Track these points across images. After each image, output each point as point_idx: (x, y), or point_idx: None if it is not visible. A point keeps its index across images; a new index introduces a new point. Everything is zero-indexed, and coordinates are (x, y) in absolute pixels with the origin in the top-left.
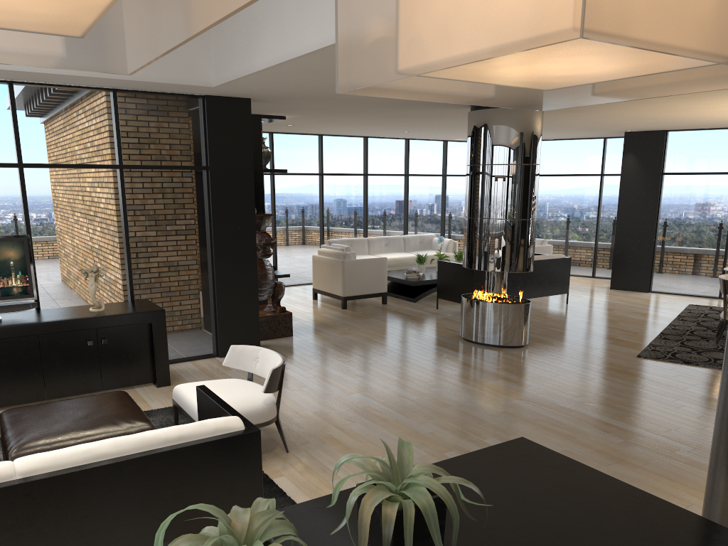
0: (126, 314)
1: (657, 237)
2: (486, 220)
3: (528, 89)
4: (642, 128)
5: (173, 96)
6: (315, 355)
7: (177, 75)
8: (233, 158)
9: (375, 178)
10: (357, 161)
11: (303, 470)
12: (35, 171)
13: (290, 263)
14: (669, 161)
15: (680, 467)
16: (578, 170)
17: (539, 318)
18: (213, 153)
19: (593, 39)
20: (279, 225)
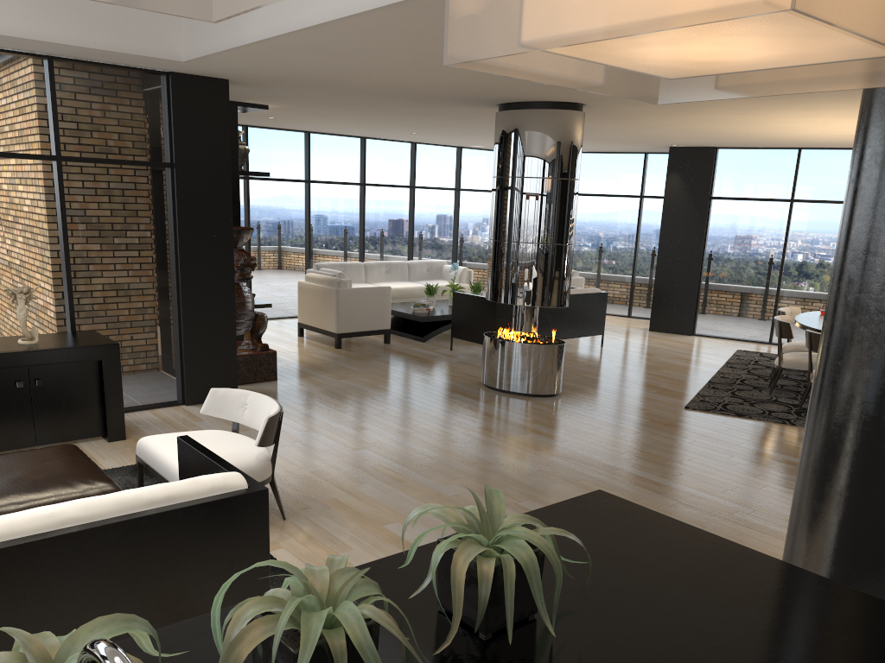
0: (69, 348)
1: (703, 271)
2: (516, 243)
3: (645, 78)
4: (690, 143)
5: (128, 70)
6: (307, 404)
7: (136, 43)
8: (206, 155)
9: (374, 189)
10: (353, 166)
11: (306, 540)
12: None
13: (268, 291)
14: (718, 183)
15: (740, 531)
16: (614, 190)
17: (571, 362)
18: (180, 146)
19: (803, 12)
20: (255, 243)
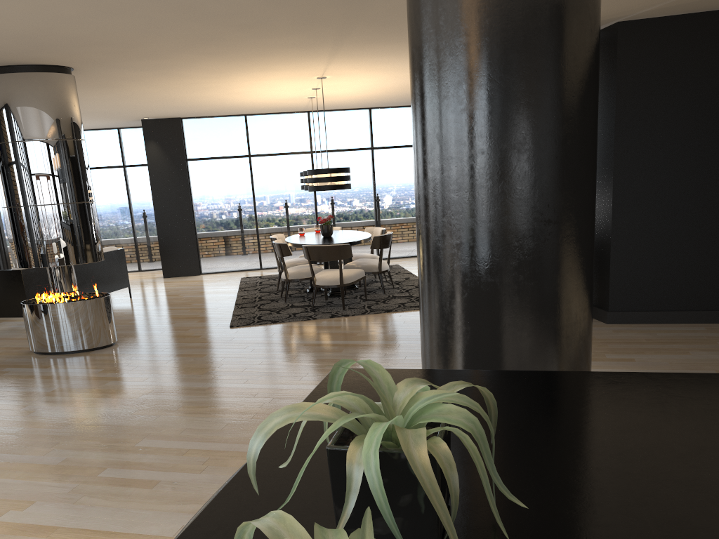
0: None
1: (196, 221)
2: (36, 207)
3: None
4: (160, 114)
5: None
6: None
7: None
8: None
9: None
10: None
11: None
12: None
13: None
14: (190, 147)
15: None
16: (98, 163)
17: None
18: None
19: None
20: None
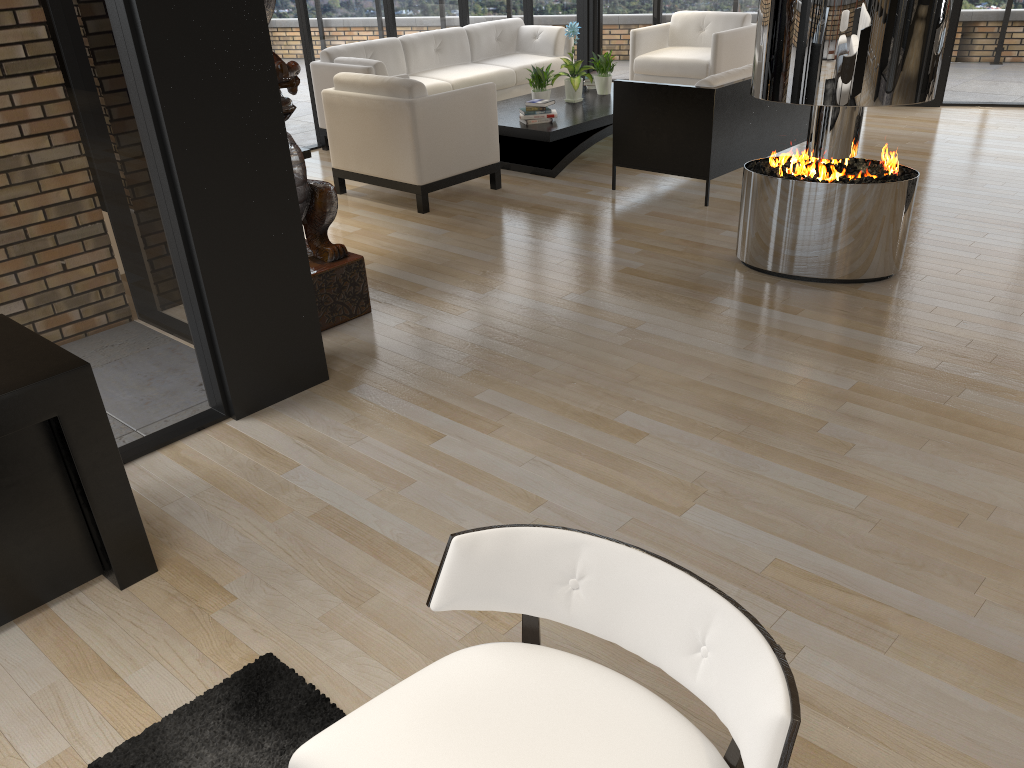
0: None
1: None
2: None
3: None
4: None
5: None
6: (474, 373)
7: None
8: None
9: None
10: None
11: None
12: None
13: None
14: None
15: None
16: None
17: None
18: None
19: None
20: None
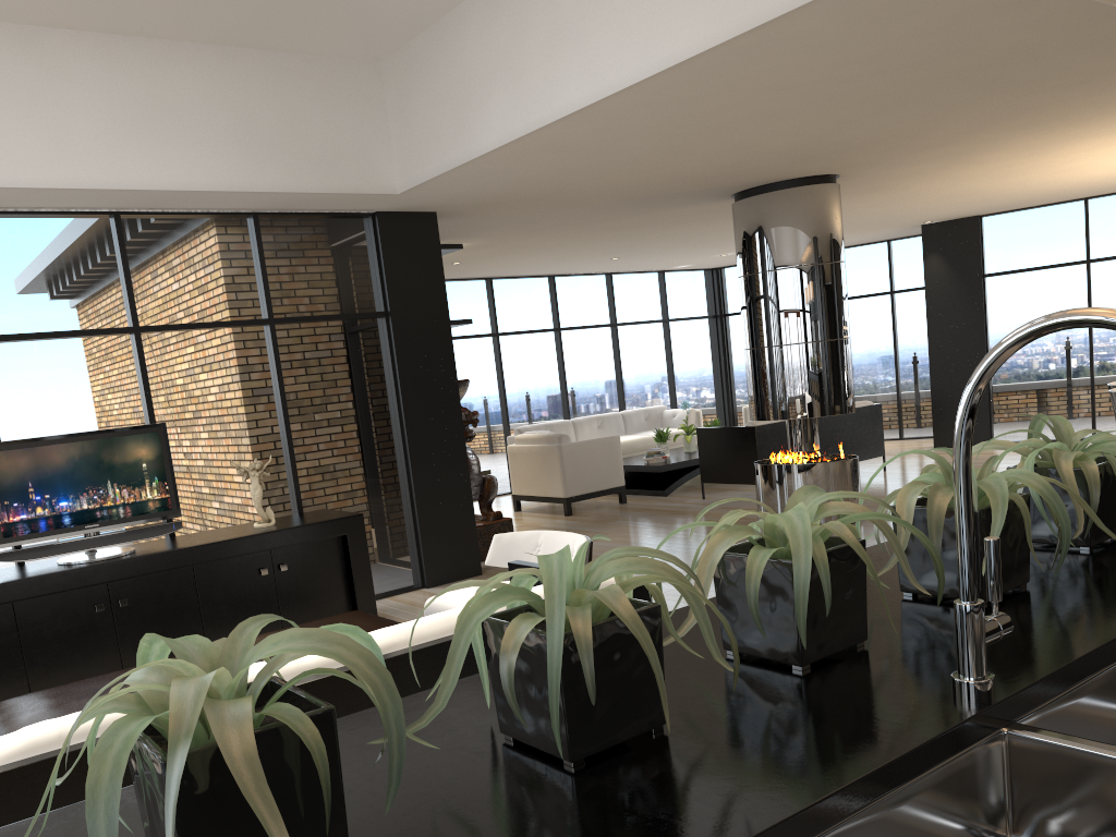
0: (312, 524)
1: None
2: (781, 347)
3: None
4: (948, 215)
5: (332, 217)
6: None
7: (350, 180)
8: (420, 297)
9: (571, 334)
10: (544, 310)
11: None
12: (156, 337)
13: None
14: (990, 257)
15: None
16: (856, 291)
17: None
18: (394, 291)
19: None
20: None
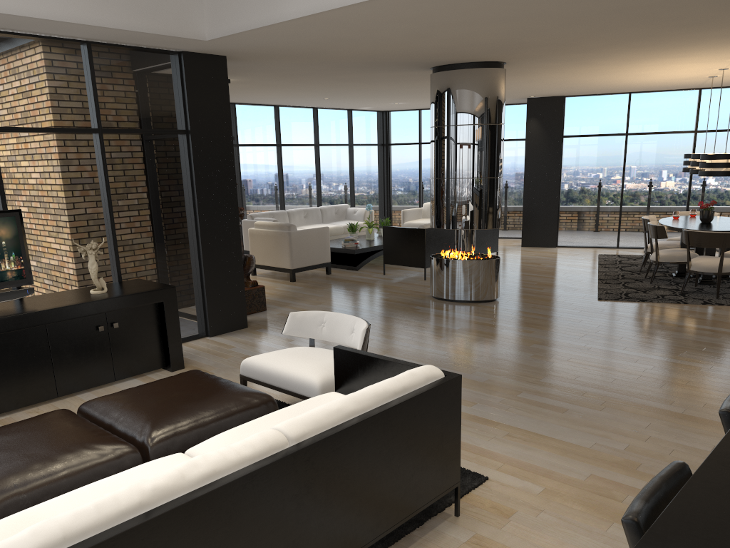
0: (138, 293)
1: (561, 195)
2: (458, 179)
3: None
4: (547, 93)
5: (148, 51)
6: None
7: (171, 25)
8: (213, 121)
9: (288, 149)
10: (270, 130)
11: None
12: (6, 136)
13: None
14: (567, 124)
15: (716, 381)
16: None
17: None
18: (193, 115)
19: None
20: None
